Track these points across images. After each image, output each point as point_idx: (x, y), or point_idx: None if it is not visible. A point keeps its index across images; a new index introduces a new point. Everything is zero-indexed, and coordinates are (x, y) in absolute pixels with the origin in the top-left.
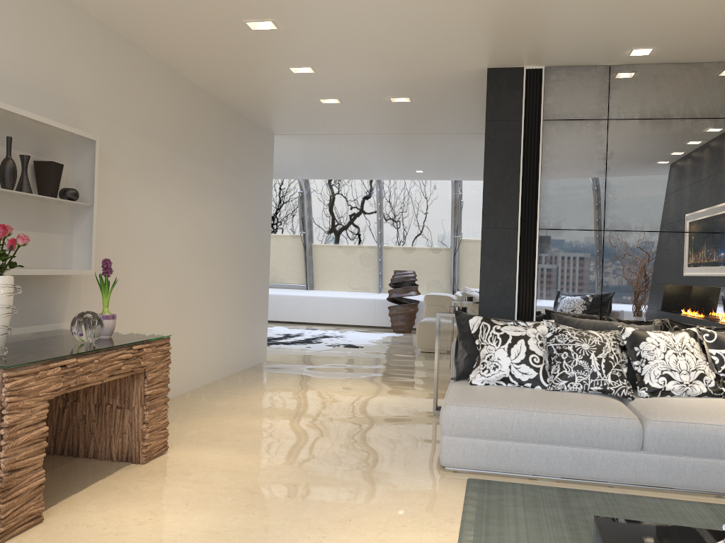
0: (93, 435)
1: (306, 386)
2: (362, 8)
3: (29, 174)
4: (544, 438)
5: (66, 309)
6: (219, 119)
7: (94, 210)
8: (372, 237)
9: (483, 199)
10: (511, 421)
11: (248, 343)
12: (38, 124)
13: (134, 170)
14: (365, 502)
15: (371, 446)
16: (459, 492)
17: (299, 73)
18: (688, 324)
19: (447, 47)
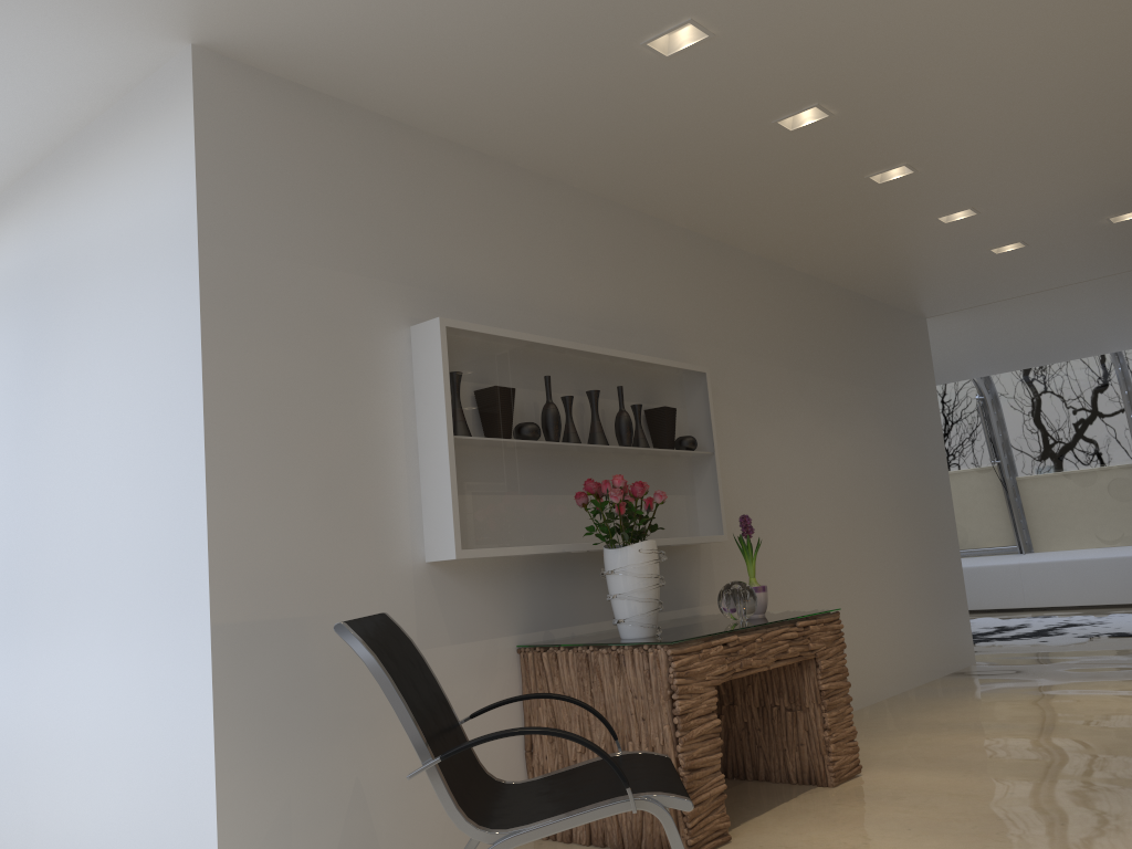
0: (761, 748)
1: (1053, 692)
2: (1035, 108)
3: (644, 426)
4: None
5: (699, 589)
6: (845, 313)
7: (716, 458)
8: (1123, 451)
9: None
10: None
11: (941, 636)
12: (646, 366)
13: (750, 402)
14: None
15: None
16: None
17: (954, 222)
18: None
19: None
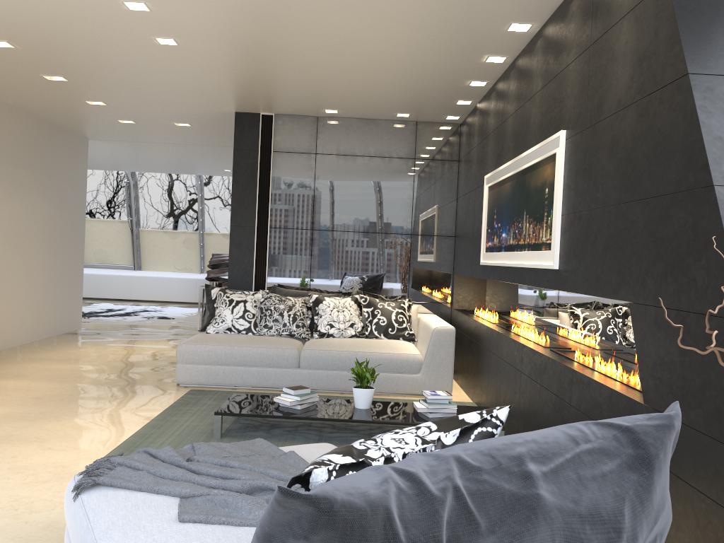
0: None
1: (107, 345)
2: (126, 76)
3: None
4: (241, 363)
5: None
6: (33, 130)
7: None
8: (194, 224)
9: (232, 205)
10: (220, 353)
11: (62, 313)
12: None
13: None
14: (113, 401)
15: (136, 376)
16: (179, 395)
17: (95, 104)
18: (365, 293)
19: (199, 99)
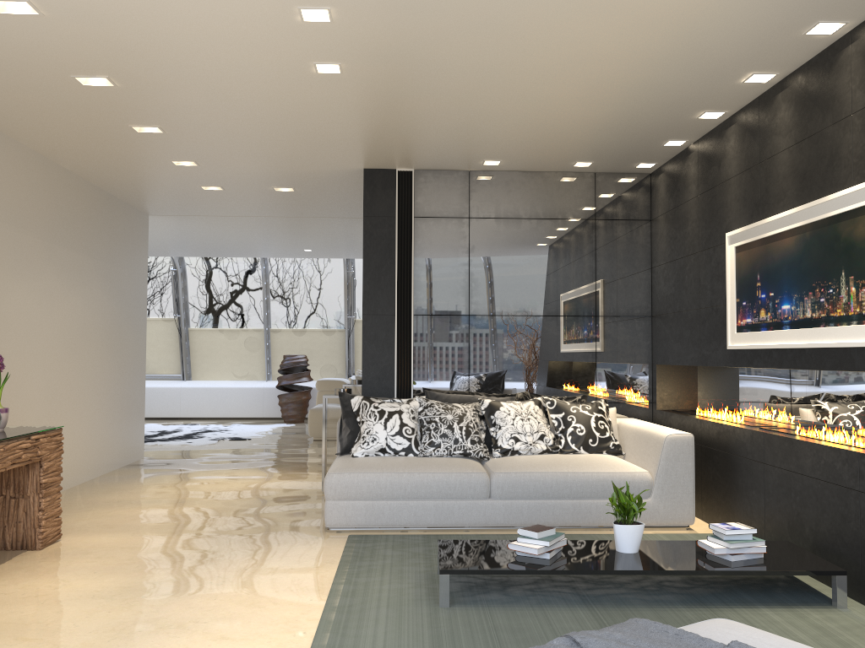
0: None
1: (192, 478)
2: (245, 122)
3: None
4: (412, 495)
5: None
6: (92, 203)
7: None
8: (258, 320)
9: (363, 288)
10: (385, 483)
11: (124, 439)
12: None
13: (9, 262)
14: (259, 557)
15: (262, 520)
16: (340, 544)
17: (182, 166)
18: (540, 395)
19: (325, 152)
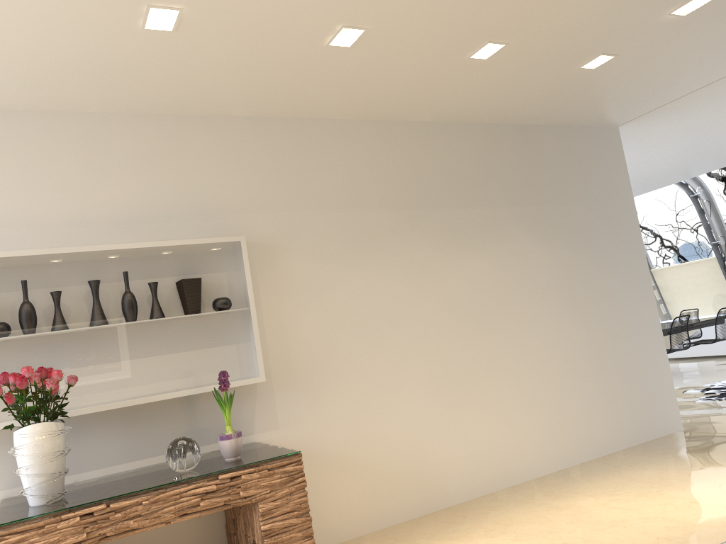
0: None
1: (672, 482)
2: None
3: (147, 301)
4: None
5: (255, 420)
6: (487, 145)
7: (252, 313)
8: None
9: None
10: None
11: (627, 412)
12: (151, 250)
13: (337, 248)
14: None
15: None
16: None
17: (494, 56)
18: None
19: None
